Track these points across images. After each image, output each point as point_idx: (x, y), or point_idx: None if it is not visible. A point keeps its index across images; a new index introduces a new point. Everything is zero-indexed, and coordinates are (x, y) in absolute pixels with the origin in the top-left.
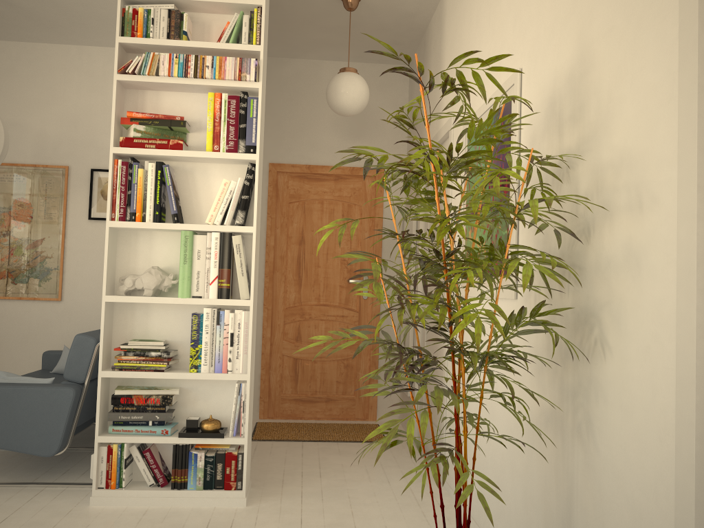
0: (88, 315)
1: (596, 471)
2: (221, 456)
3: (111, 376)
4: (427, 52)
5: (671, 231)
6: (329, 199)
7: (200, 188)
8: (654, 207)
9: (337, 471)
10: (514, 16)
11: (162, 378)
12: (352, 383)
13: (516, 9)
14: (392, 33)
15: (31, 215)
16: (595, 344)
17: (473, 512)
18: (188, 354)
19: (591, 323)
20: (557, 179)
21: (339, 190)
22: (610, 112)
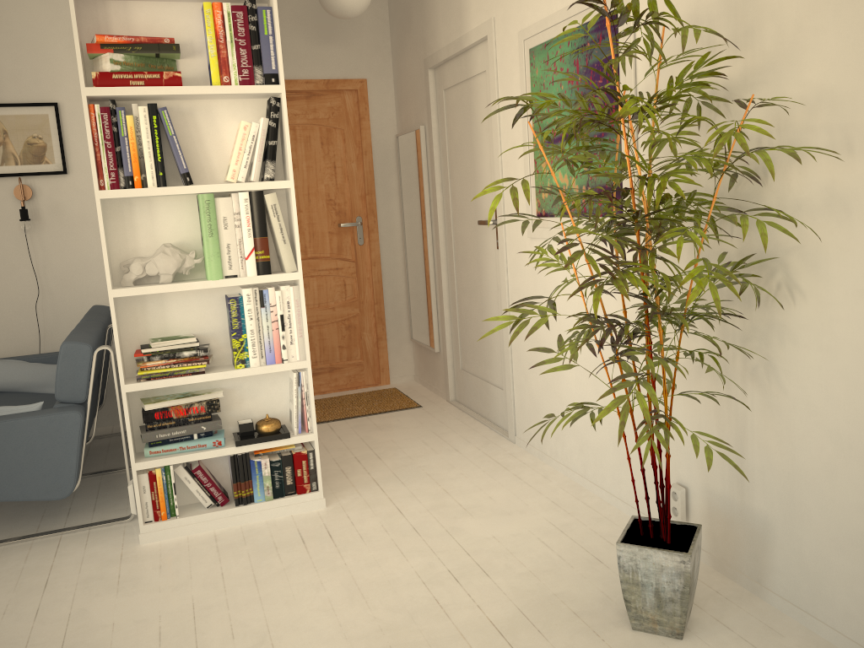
0: (0, 309)
1: (782, 410)
2: (288, 458)
3: (139, 389)
4: None
5: None
6: (303, 123)
7: (205, 135)
8: None
9: (393, 449)
10: None
11: (204, 381)
12: (357, 346)
13: None
14: None
15: None
16: (777, 288)
17: (573, 465)
18: (223, 347)
19: (771, 267)
20: (720, 114)
21: (314, 110)
22: (798, 43)
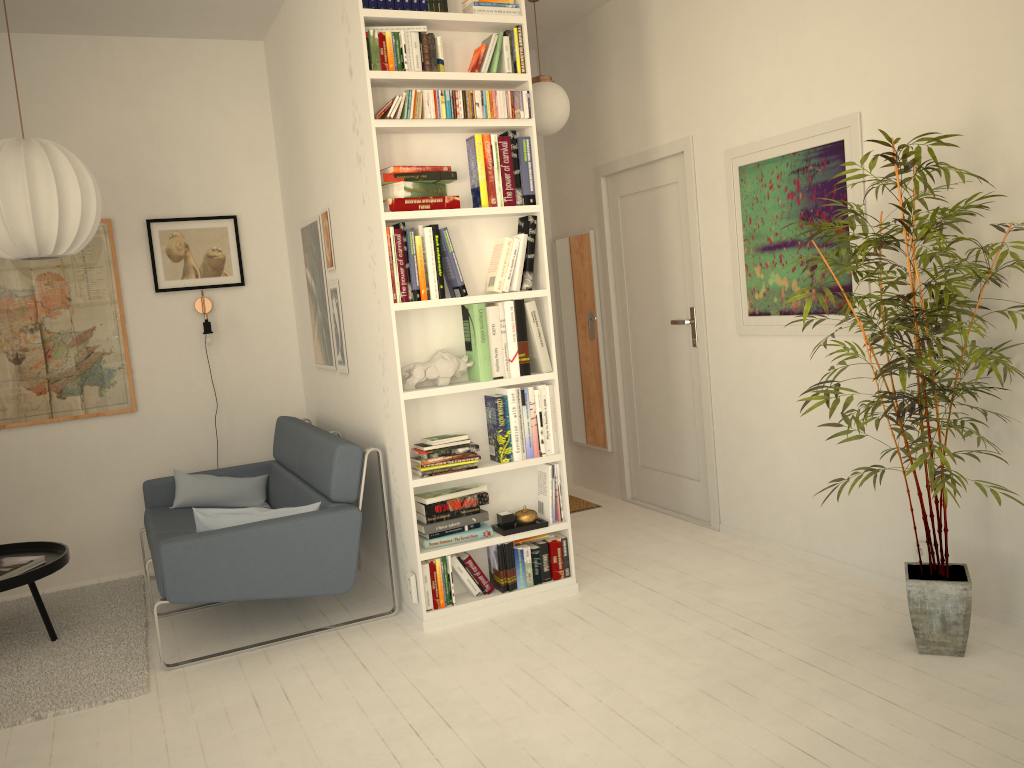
0: (178, 424)
1: None
2: (544, 546)
3: (424, 484)
4: (598, 45)
5: None
6: None
7: (468, 250)
8: None
9: (602, 543)
10: (837, 55)
11: (477, 475)
12: None
13: (841, 48)
14: (546, 18)
15: (68, 296)
16: (1016, 367)
17: (796, 542)
18: (483, 444)
19: (1010, 351)
20: (958, 231)
21: None
22: None
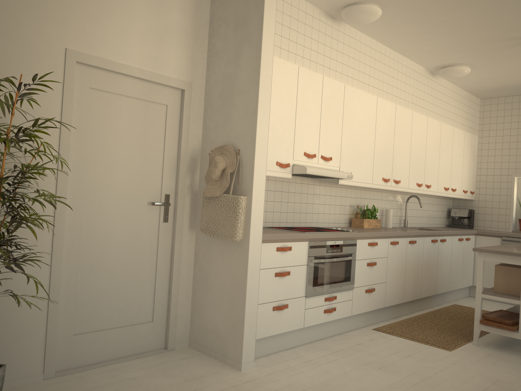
0: None
1: None
2: None
3: None
4: None
5: (51, 182)
6: None
7: None
8: (40, 171)
9: None
10: None
11: None
12: None
13: None
14: None
15: None
16: None
17: None
18: None
19: None
20: None
21: None
22: (4, 118)
